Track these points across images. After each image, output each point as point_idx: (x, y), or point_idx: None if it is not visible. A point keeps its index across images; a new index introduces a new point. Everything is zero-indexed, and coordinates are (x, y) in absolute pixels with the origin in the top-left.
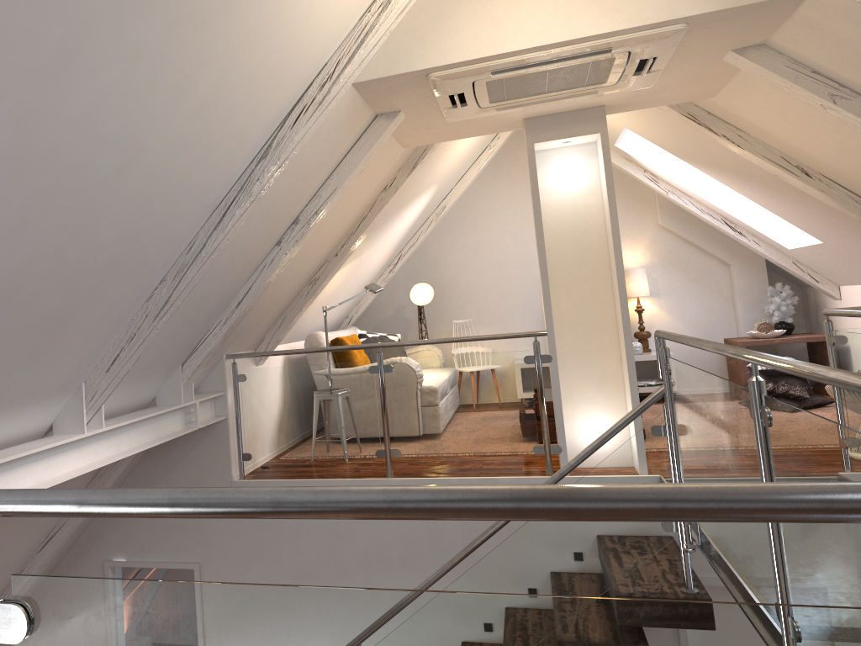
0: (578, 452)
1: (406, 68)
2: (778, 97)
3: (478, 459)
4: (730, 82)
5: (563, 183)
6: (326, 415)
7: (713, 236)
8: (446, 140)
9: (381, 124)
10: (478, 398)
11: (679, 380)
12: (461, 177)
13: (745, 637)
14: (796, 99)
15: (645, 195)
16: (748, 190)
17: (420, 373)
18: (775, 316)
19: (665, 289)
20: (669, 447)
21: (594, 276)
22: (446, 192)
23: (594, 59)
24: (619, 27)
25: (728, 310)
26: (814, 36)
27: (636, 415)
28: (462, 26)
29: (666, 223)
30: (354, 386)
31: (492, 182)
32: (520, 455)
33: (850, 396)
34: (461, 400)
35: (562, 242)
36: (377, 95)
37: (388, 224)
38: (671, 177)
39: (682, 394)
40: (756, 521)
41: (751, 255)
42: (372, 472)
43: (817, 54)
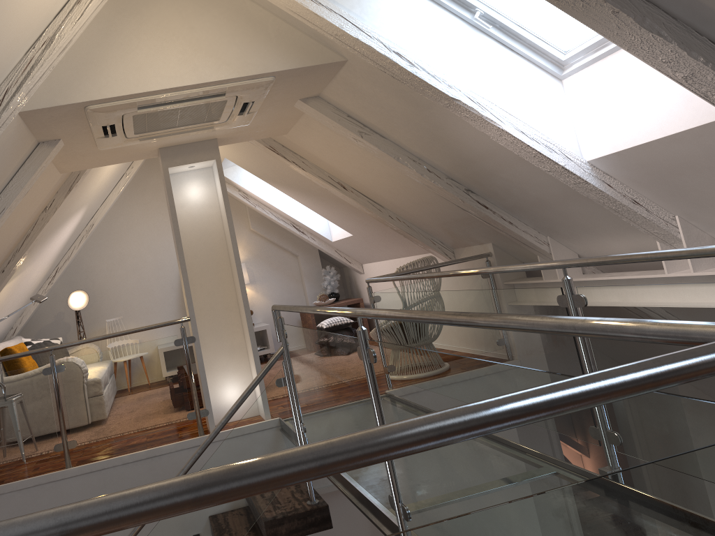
0: (220, 412)
1: (67, 100)
2: (326, 134)
3: (145, 434)
4: (297, 123)
5: (191, 199)
6: (4, 422)
7: (286, 236)
8: (97, 166)
9: (43, 150)
10: (140, 381)
11: (295, 340)
12: (105, 200)
13: (505, 534)
14: (338, 135)
15: (240, 209)
16: (308, 201)
17: (90, 368)
18: (328, 289)
19: (259, 277)
20: (290, 394)
21: (220, 269)
22: (93, 212)
23: (214, 100)
24: (231, 76)
25: (300, 288)
26: (349, 91)
27: (265, 373)
28: (112, 68)
29: (255, 228)
30: (30, 389)
31: (129, 203)
32: (177, 423)
33: (387, 336)
34: (126, 386)
35: (195, 245)
36: (41, 124)
37: (48, 241)
38: (257, 195)
39: (298, 350)
40: (504, 429)
41: (310, 247)
42: (51, 466)
43: (350, 104)
